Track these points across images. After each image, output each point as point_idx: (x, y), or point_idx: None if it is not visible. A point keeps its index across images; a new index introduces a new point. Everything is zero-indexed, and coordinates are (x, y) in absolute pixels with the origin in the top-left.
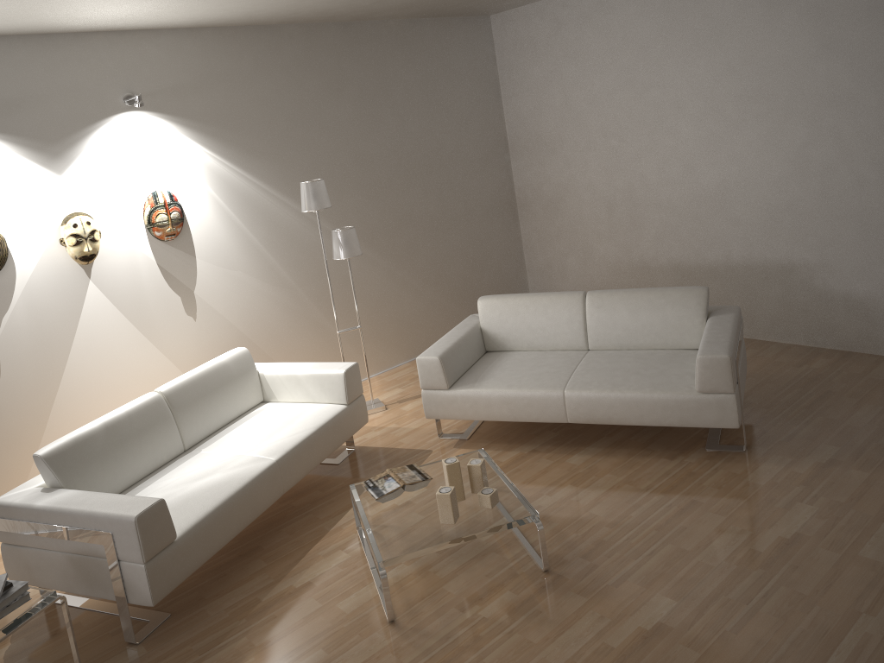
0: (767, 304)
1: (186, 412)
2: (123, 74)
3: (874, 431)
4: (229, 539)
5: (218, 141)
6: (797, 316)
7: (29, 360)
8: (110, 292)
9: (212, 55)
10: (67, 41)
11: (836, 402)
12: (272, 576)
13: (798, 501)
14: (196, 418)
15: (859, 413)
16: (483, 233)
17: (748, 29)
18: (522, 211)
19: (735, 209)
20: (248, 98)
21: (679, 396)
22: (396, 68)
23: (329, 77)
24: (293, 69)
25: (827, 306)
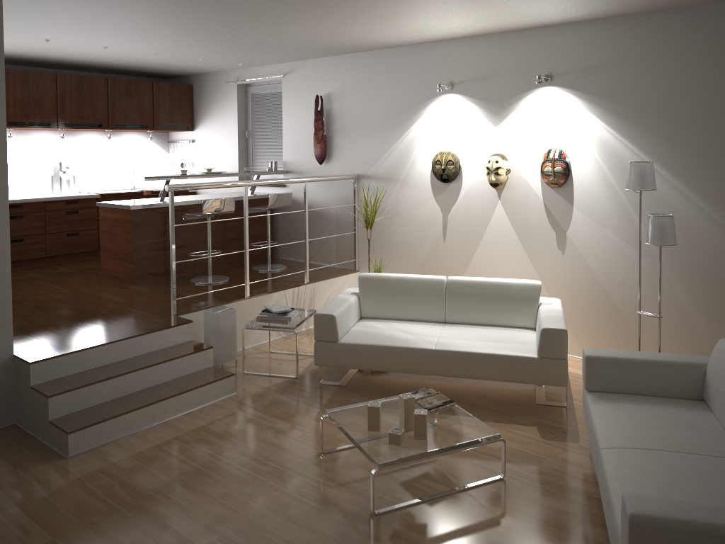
0: None
1: (456, 299)
2: (547, 58)
3: None
4: (375, 369)
5: (612, 115)
6: None
7: (459, 238)
8: (509, 212)
9: (621, 40)
10: (515, 36)
11: None
12: None
13: None
14: (461, 306)
15: None
16: None
17: None
18: None
19: None
20: (649, 78)
21: (617, 532)
22: None
23: None
24: (708, 49)
25: None
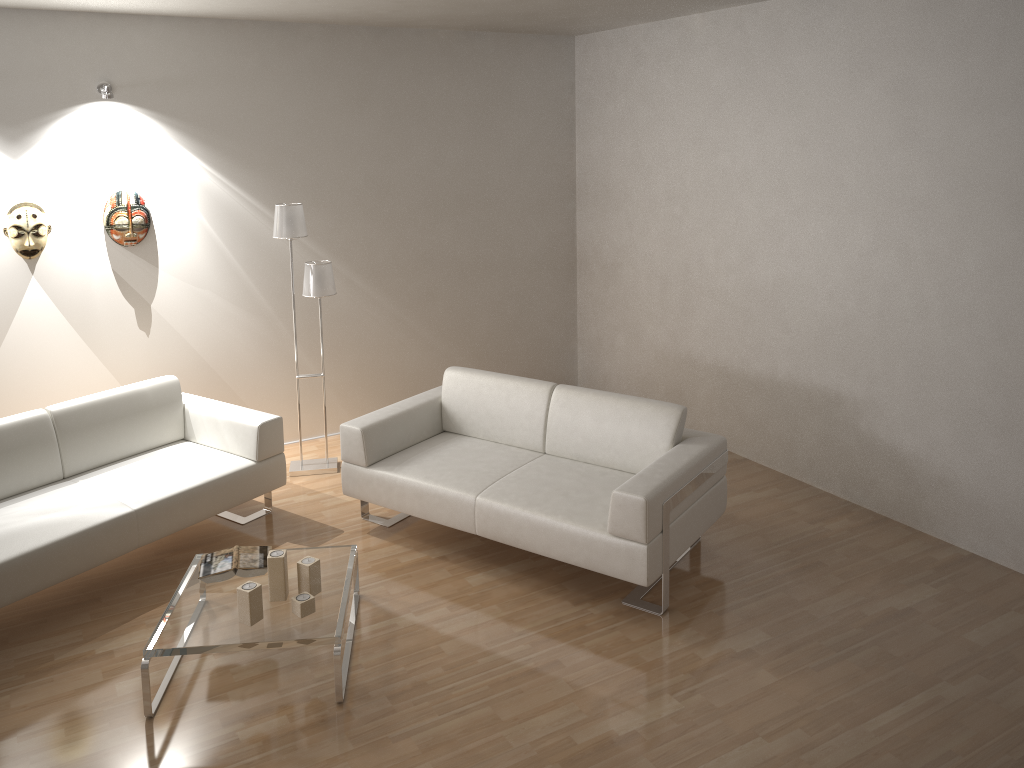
0: (807, 437)
1: (75, 437)
2: (102, 61)
3: (828, 626)
4: (47, 586)
5: (204, 145)
6: (836, 460)
7: None
8: (53, 292)
9: (210, 50)
10: (42, 19)
11: (816, 579)
12: (85, 634)
13: (669, 693)
14: (86, 445)
15: (831, 599)
16: (526, 289)
17: (827, 98)
18: (581, 270)
19: (787, 315)
20: (246, 102)
21: (589, 533)
22: (440, 86)
23: (351, 88)
24: (307, 74)
25: (869, 456)
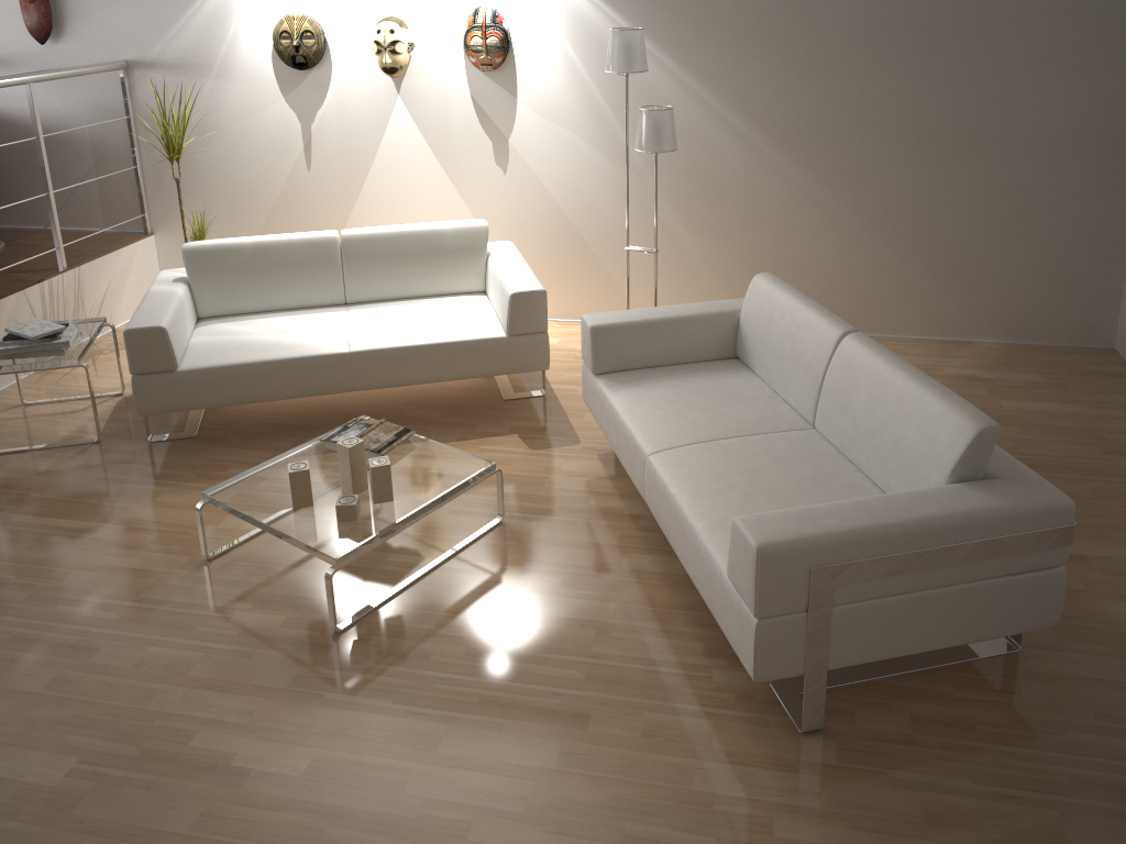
0: None
1: (360, 265)
2: None
3: None
4: (251, 401)
5: None
6: None
7: (335, 162)
8: (416, 114)
9: None
10: None
11: None
12: (270, 458)
13: None
14: (370, 276)
15: None
16: (1034, 181)
17: None
18: None
19: None
20: None
21: (714, 565)
22: None
23: None
24: None
25: None
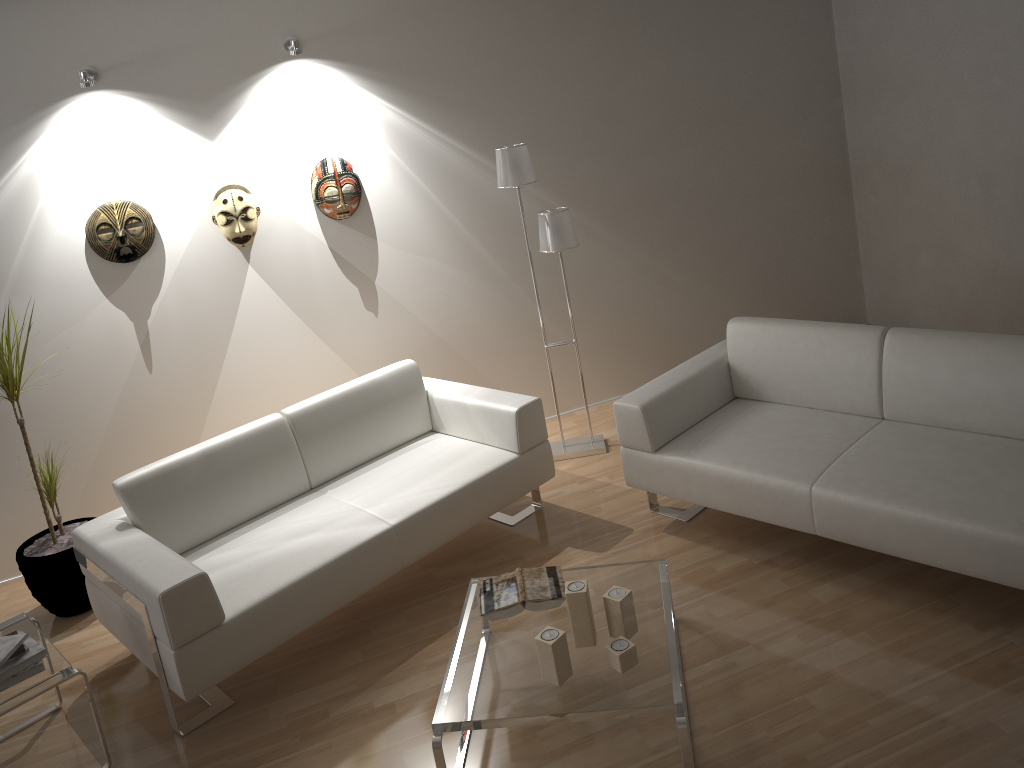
0: None
1: (316, 441)
2: (284, 14)
3: None
4: (309, 624)
5: (406, 93)
6: None
7: (183, 354)
8: (272, 279)
9: None
10: None
11: None
12: (359, 680)
13: None
14: (329, 449)
15: None
16: (792, 213)
17: None
18: (858, 181)
19: None
20: (445, 36)
21: (998, 535)
22: None
23: (560, 1)
24: None
25: None
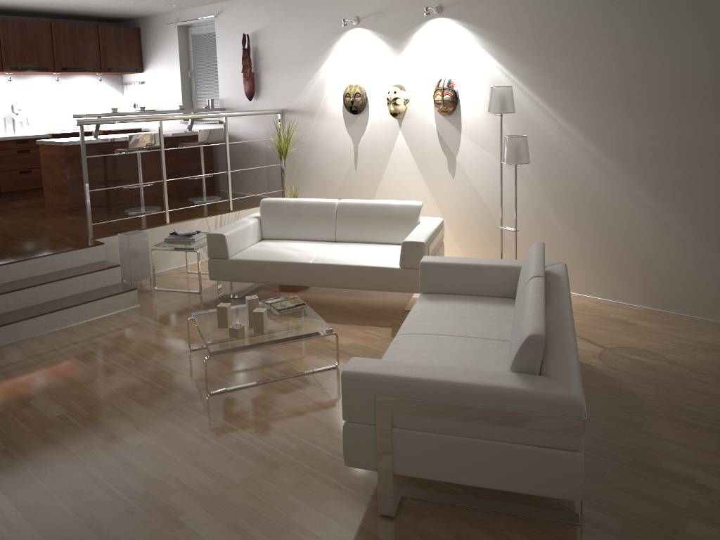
0: None
1: (345, 220)
2: None
3: None
4: (261, 282)
5: (492, 43)
6: None
7: (368, 166)
8: (408, 140)
9: None
10: None
11: None
12: None
13: (241, 538)
14: (349, 227)
15: None
16: None
17: None
18: None
19: None
20: (523, 7)
21: None
22: None
23: None
24: None
25: None
